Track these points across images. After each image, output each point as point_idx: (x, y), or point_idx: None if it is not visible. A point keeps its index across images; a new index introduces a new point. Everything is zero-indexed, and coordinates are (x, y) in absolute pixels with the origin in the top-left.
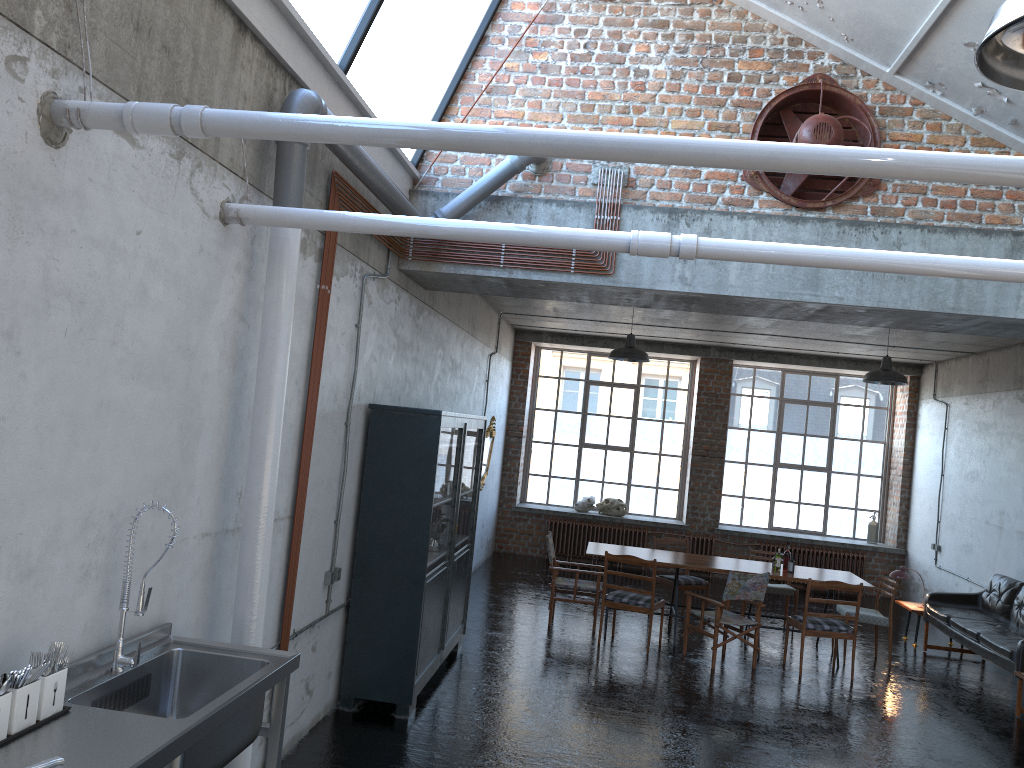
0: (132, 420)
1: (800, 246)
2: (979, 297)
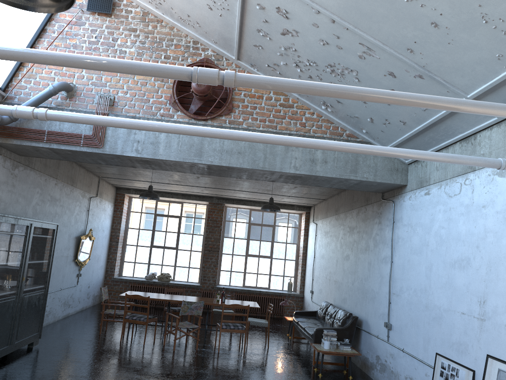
0: None
1: (97, 115)
2: (274, 162)
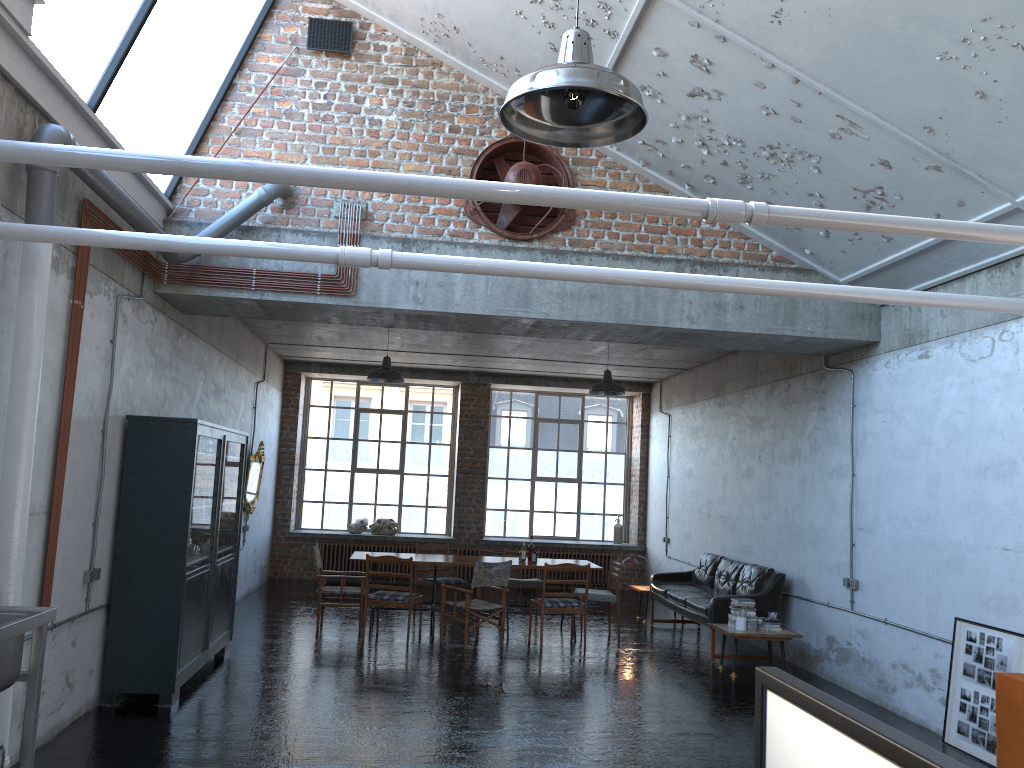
0: None
1: (470, 258)
2: (653, 311)
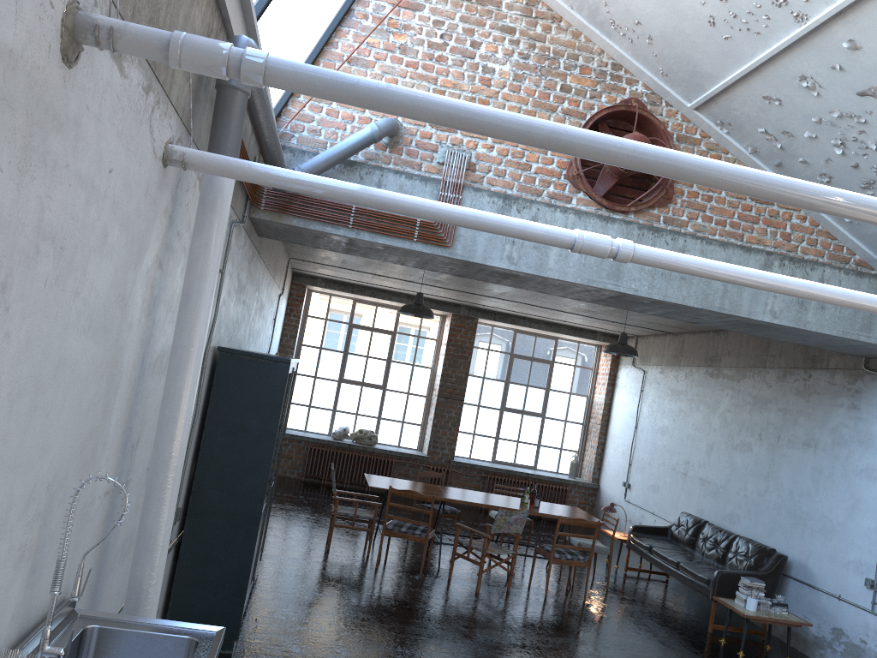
0: (77, 378)
1: (717, 262)
2: (738, 301)
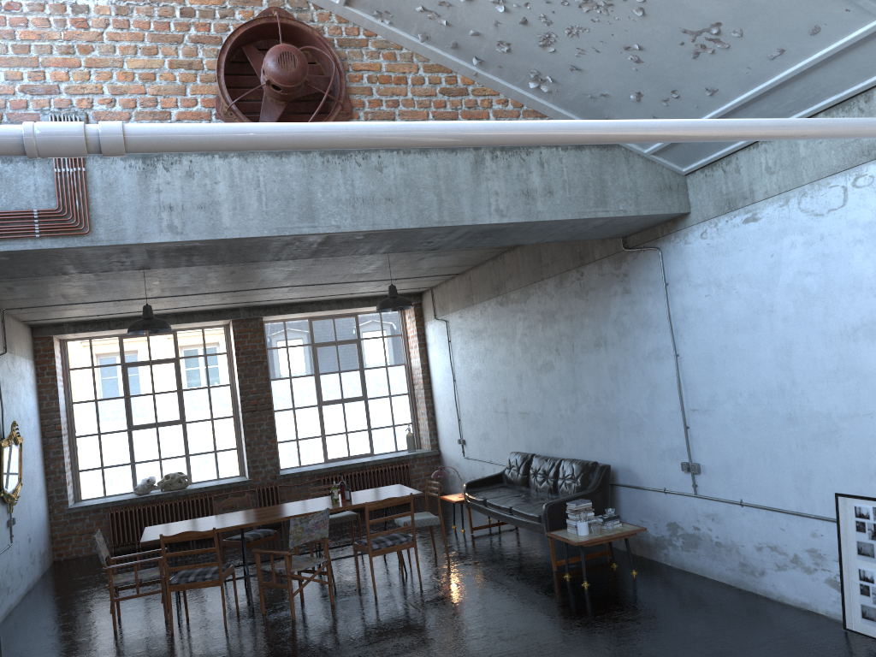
0: None
1: (262, 124)
2: (458, 209)
